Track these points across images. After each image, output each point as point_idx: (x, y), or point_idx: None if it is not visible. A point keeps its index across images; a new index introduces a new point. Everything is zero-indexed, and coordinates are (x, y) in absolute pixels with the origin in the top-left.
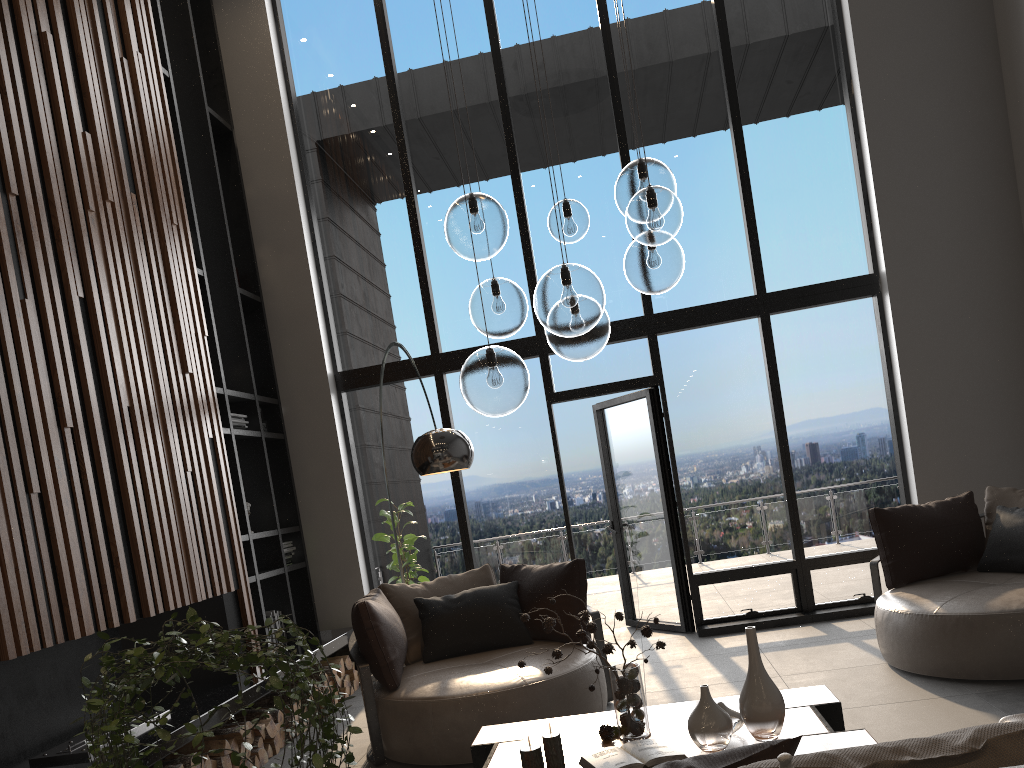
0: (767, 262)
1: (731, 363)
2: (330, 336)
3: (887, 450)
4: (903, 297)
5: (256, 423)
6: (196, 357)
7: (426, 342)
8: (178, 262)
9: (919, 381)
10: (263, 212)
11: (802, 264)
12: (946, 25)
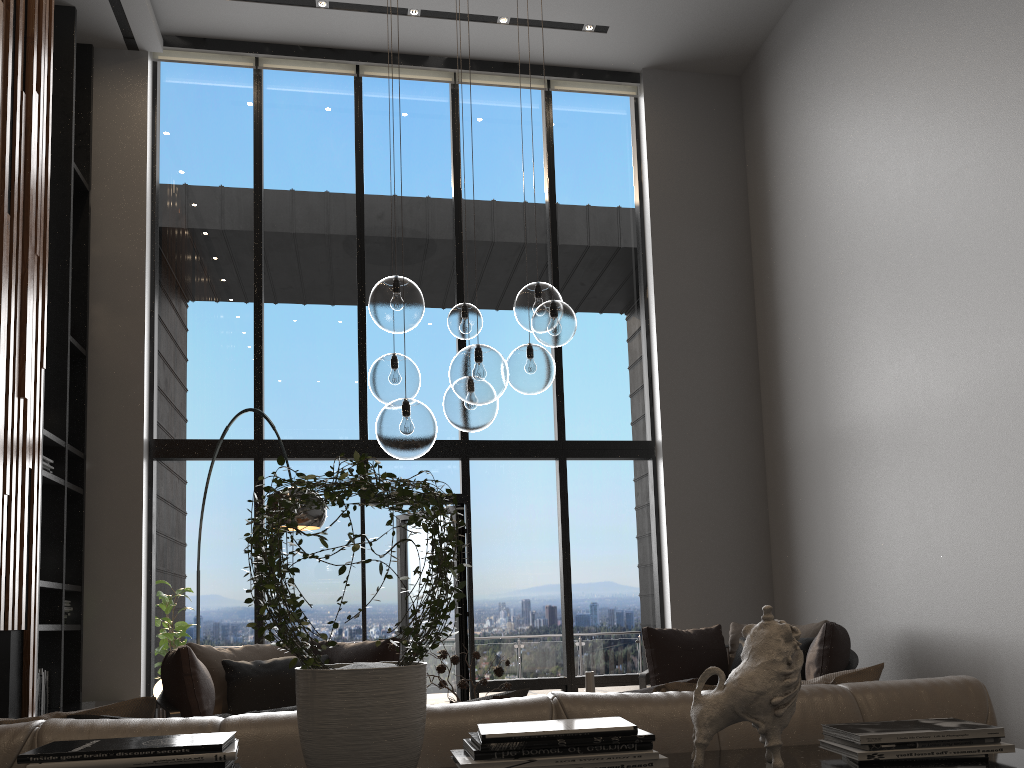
0: (568, 415)
1: (529, 495)
2: (152, 403)
3: (649, 589)
4: (673, 463)
5: (61, 471)
6: (32, 385)
7: (250, 427)
8: (33, 291)
9: (680, 534)
10: (106, 272)
11: (596, 422)
12: (719, 264)
